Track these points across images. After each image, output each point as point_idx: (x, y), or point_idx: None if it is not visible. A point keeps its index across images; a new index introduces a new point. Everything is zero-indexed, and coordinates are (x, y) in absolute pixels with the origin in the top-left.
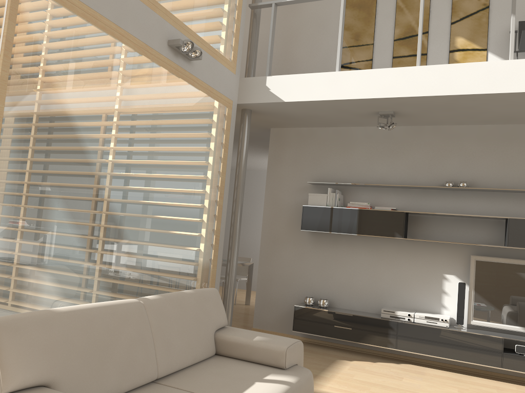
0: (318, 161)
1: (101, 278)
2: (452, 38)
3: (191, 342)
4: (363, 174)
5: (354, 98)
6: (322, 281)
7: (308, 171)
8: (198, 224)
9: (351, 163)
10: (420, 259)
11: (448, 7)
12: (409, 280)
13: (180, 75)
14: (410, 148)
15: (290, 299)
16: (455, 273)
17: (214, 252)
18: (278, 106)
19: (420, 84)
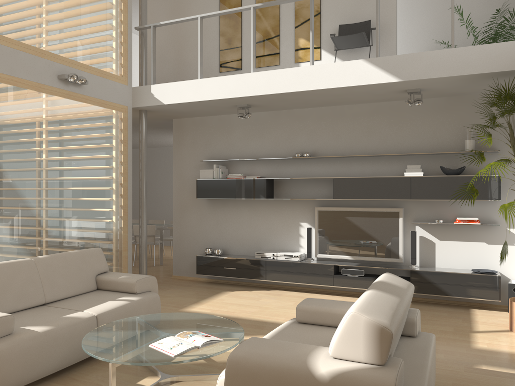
0: (209, 143)
1: (23, 247)
2: (296, 39)
3: (73, 281)
4: (241, 151)
5: (210, 99)
6: (218, 235)
7: (202, 152)
8: (105, 203)
9: (232, 143)
10: (283, 212)
11: (292, 14)
12: (277, 229)
13: (72, 98)
14: (272, 128)
15: (197, 251)
16: (307, 221)
17: (123, 221)
18: (163, 107)
19: (253, 86)
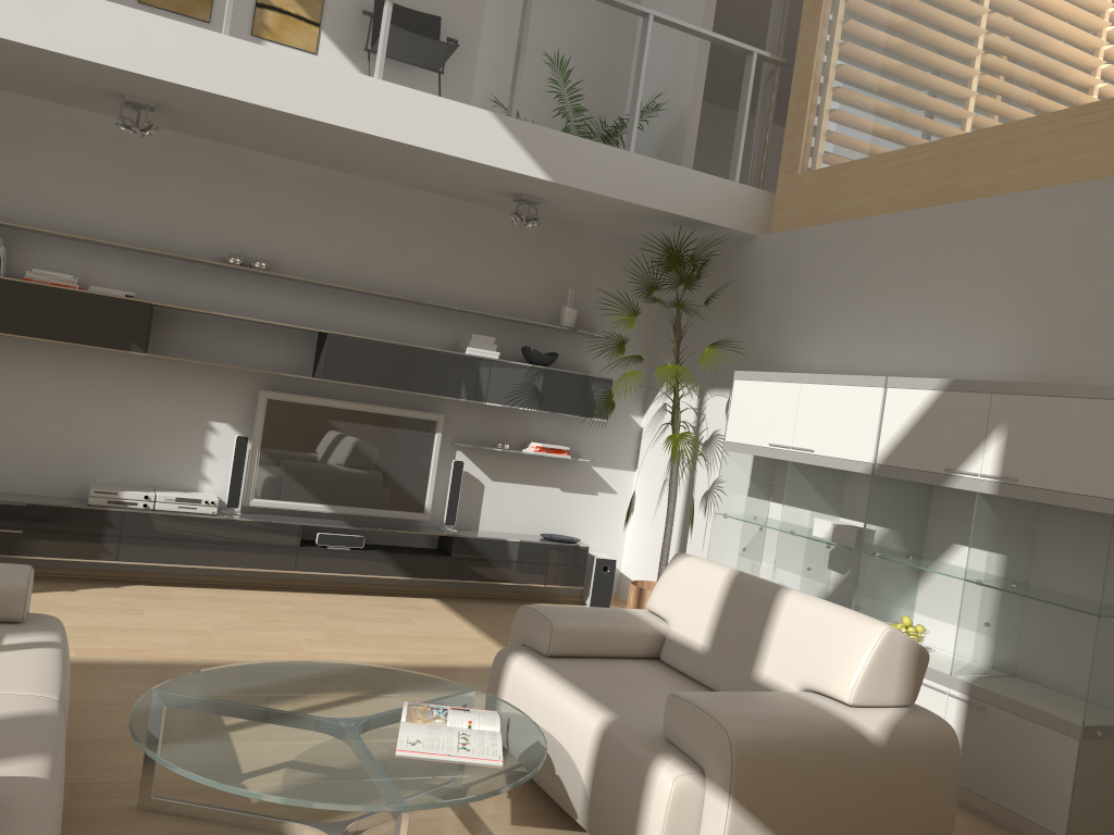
0: None
1: None
2: None
3: None
4: (59, 210)
5: (89, 59)
6: None
7: None
8: None
9: (32, 181)
10: (168, 393)
11: None
12: (144, 432)
13: None
14: (166, 176)
15: None
16: (230, 420)
17: None
18: None
19: (229, 73)
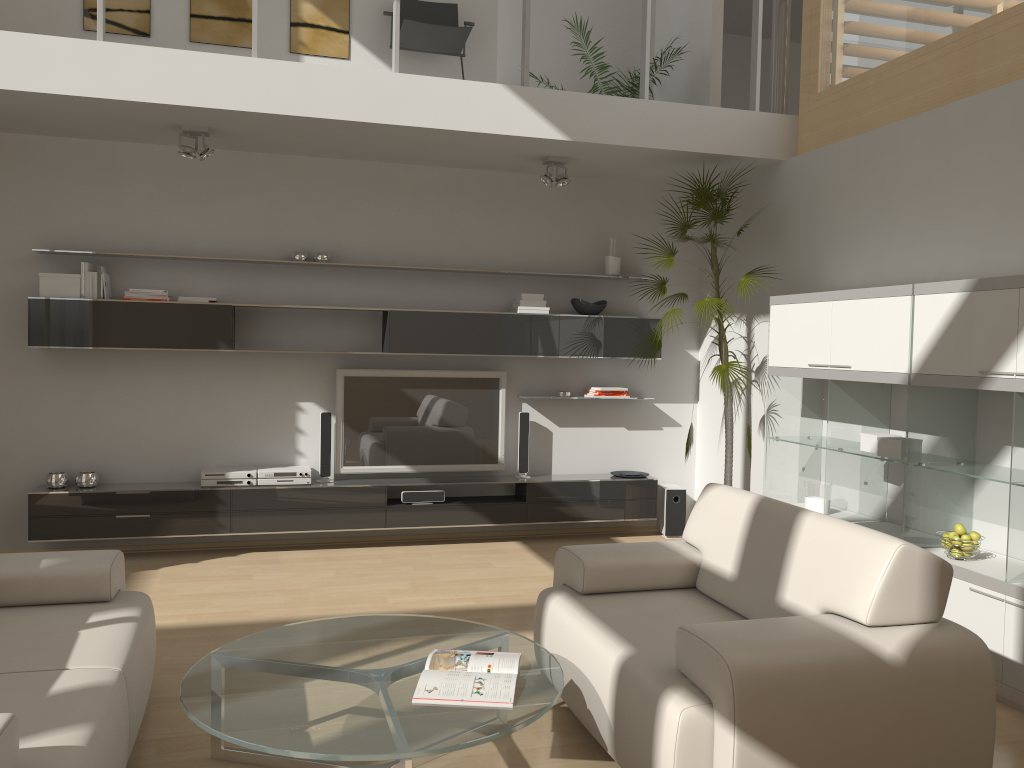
0: (50, 207)
1: None
2: (295, 0)
3: None
4: (148, 234)
5: (141, 100)
6: (79, 440)
7: (29, 226)
8: None
9: (123, 213)
10: (258, 381)
11: None
12: (242, 418)
13: None
14: (233, 191)
15: (12, 482)
16: (314, 399)
17: None
18: None
19: (261, 91)
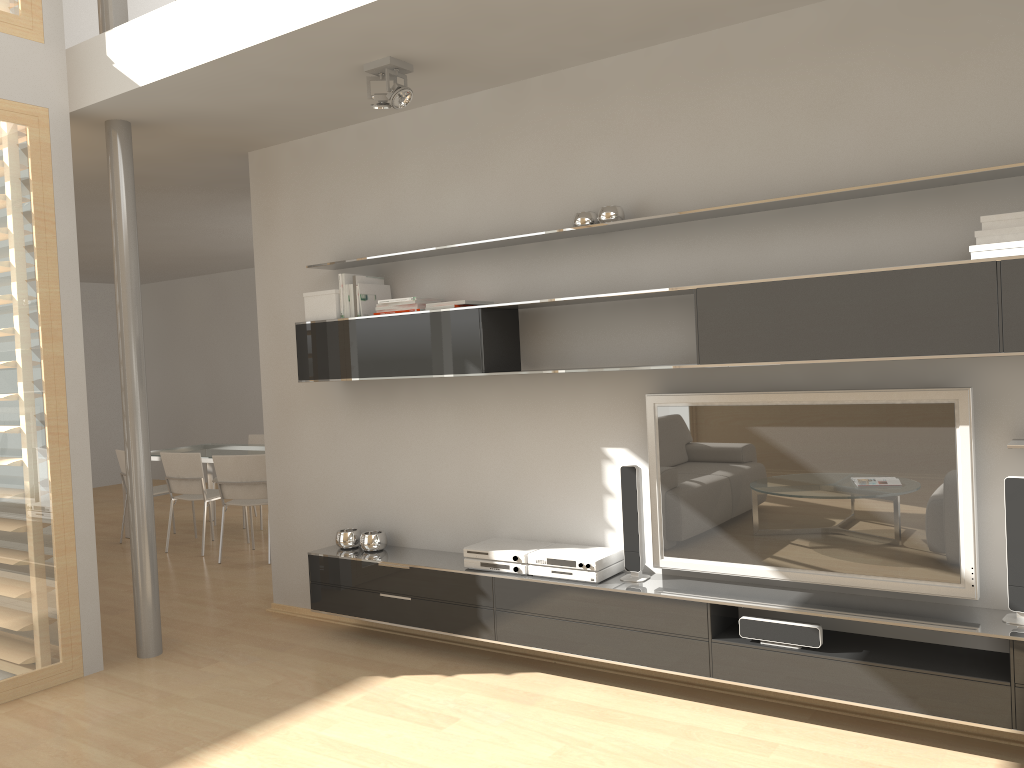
0: (339, 213)
1: None
2: None
3: None
4: (423, 226)
5: (251, 44)
6: (376, 491)
7: (324, 240)
8: None
9: (399, 204)
10: (552, 416)
11: None
12: (536, 470)
13: None
14: (507, 143)
15: (328, 535)
16: (627, 443)
17: (52, 464)
18: (154, 100)
19: None
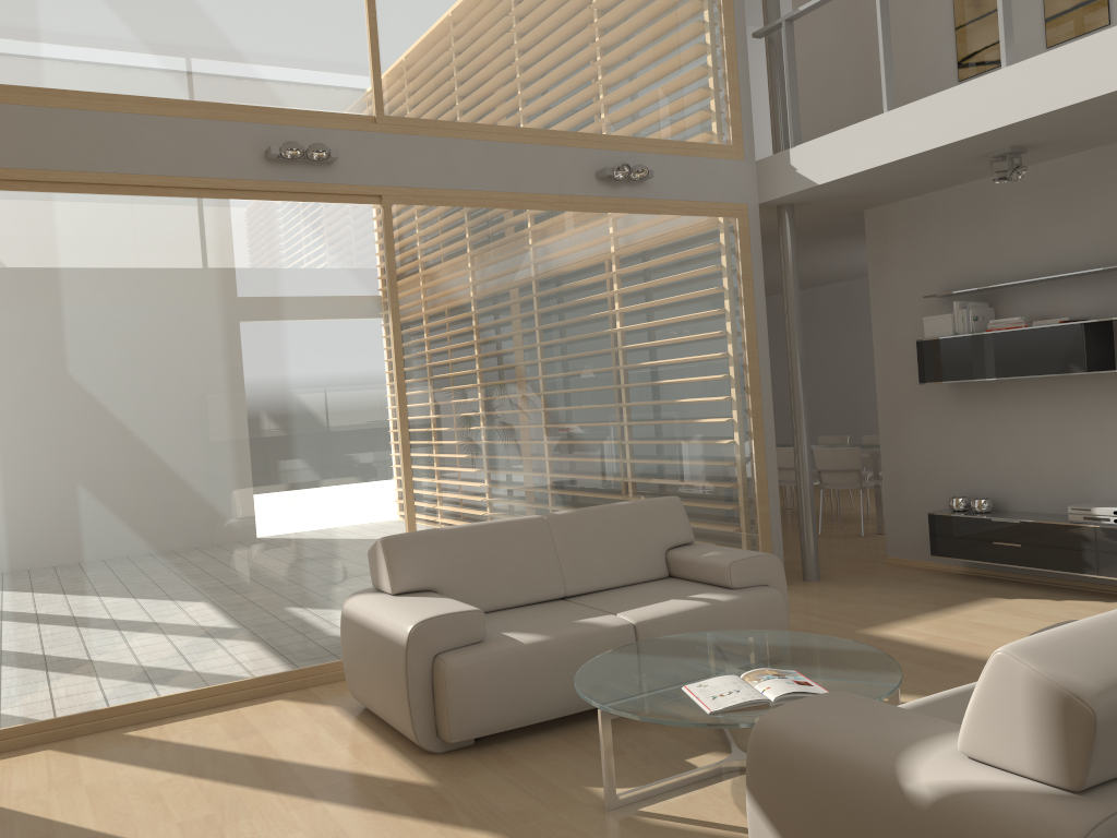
0: (946, 254)
1: (557, 496)
2: None
3: (619, 560)
4: (1023, 260)
5: (911, 154)
6: (981, 467)
7: (933, 275)
8: (710, 408)
9: (1000, 245)
10: None
11: None
12: None
13: (628, 210)
14: (1101, 192)
15: (937, 503)
16: None
17: (754, 442)
18: (821, 190)
19: (1006, 102)
